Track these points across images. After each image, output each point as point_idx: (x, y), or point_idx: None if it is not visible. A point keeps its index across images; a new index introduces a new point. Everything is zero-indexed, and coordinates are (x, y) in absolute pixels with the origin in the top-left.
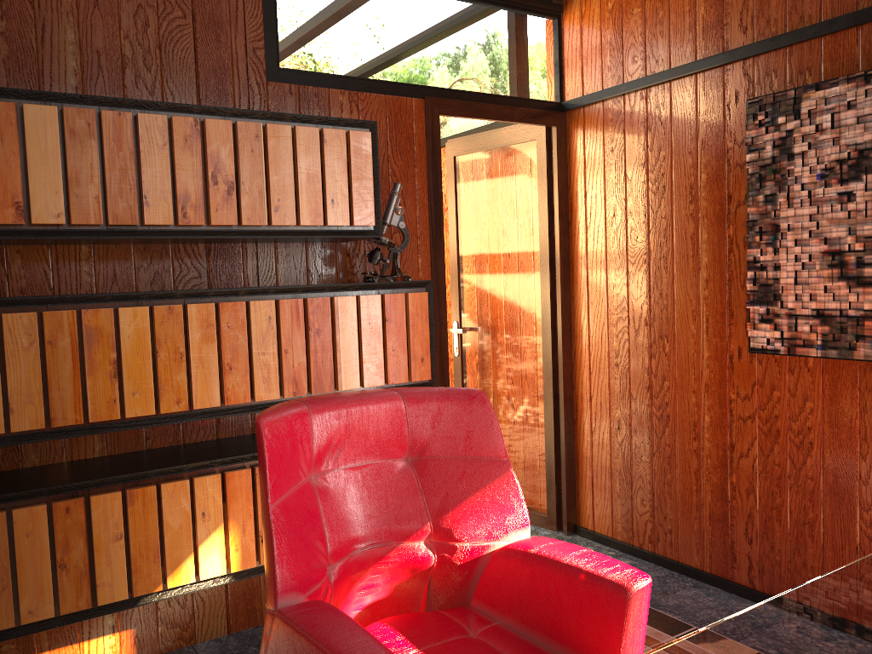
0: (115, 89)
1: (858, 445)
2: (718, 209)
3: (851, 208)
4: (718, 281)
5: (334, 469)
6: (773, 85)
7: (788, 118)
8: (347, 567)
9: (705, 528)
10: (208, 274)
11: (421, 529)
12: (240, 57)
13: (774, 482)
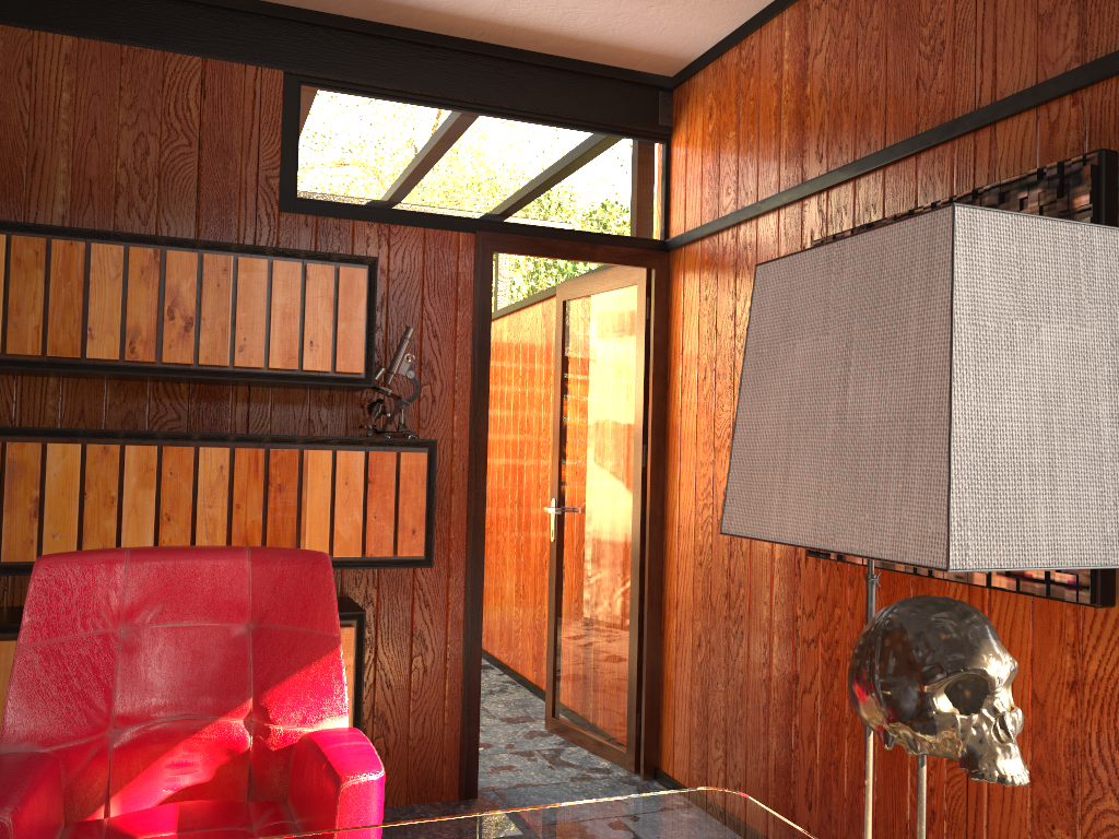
0: (105, 218)
1: None
2: None
3: None
4: None
5: (152, 625)
6: (843, 224)
7: None
8: (144, 735)
9: (770, 784)
10: (188, 417)
11: (241, 705)
12: (250, 186)
13: (833, 728)
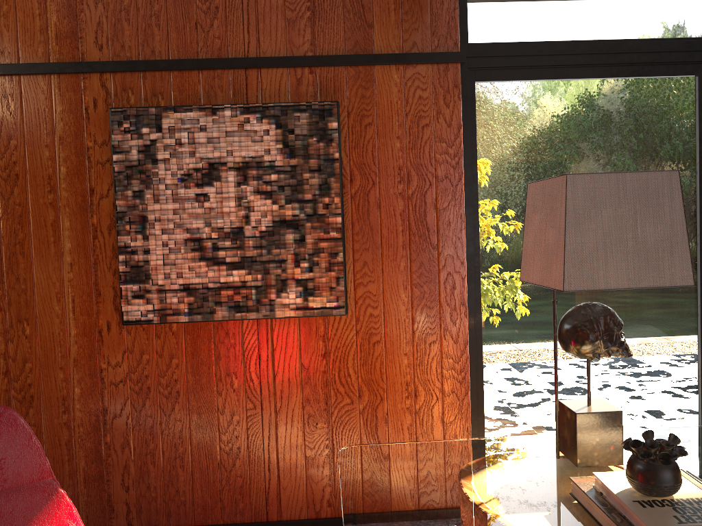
0: None
1: (216, 385)
2: (80, 199)
3: (207, 206)
4: (83, 264)
5: None
6: (130, 100)
7: (152, 130)
8: None
9: (80, 492)
10: None
11: None
12: None
13: (148, 431)
